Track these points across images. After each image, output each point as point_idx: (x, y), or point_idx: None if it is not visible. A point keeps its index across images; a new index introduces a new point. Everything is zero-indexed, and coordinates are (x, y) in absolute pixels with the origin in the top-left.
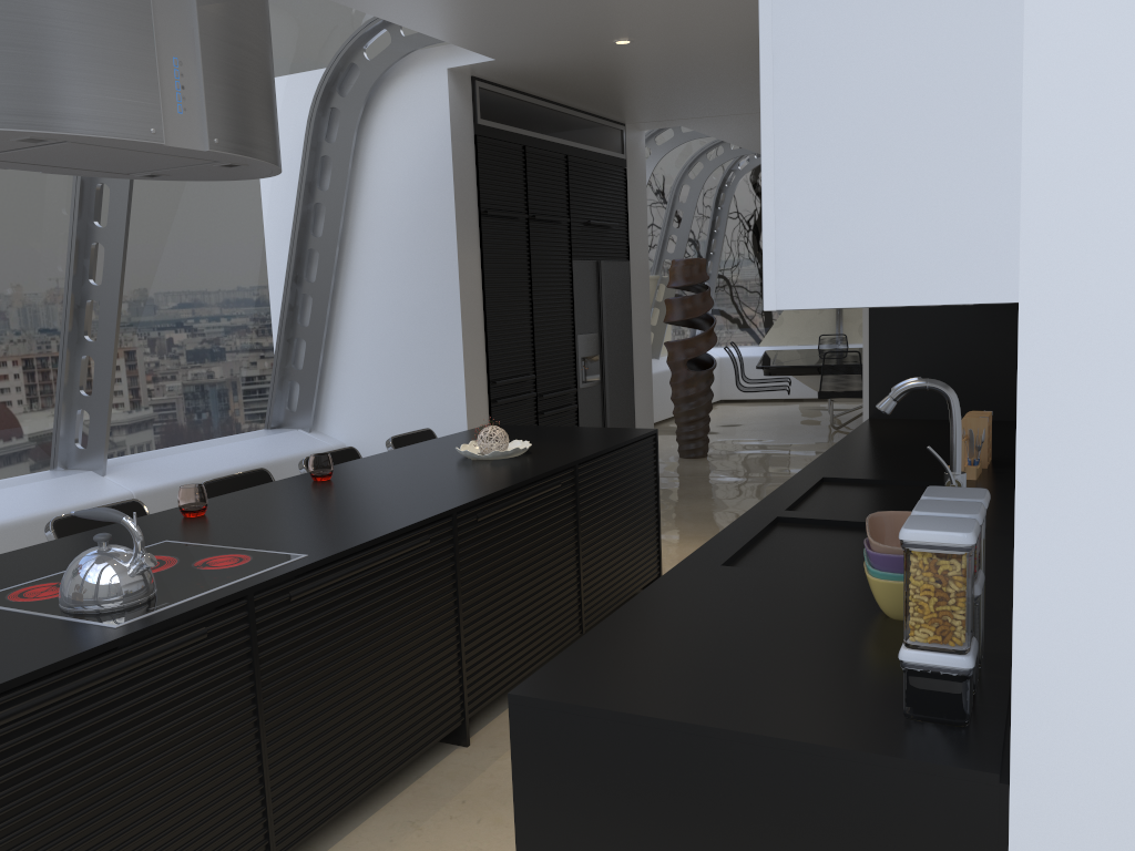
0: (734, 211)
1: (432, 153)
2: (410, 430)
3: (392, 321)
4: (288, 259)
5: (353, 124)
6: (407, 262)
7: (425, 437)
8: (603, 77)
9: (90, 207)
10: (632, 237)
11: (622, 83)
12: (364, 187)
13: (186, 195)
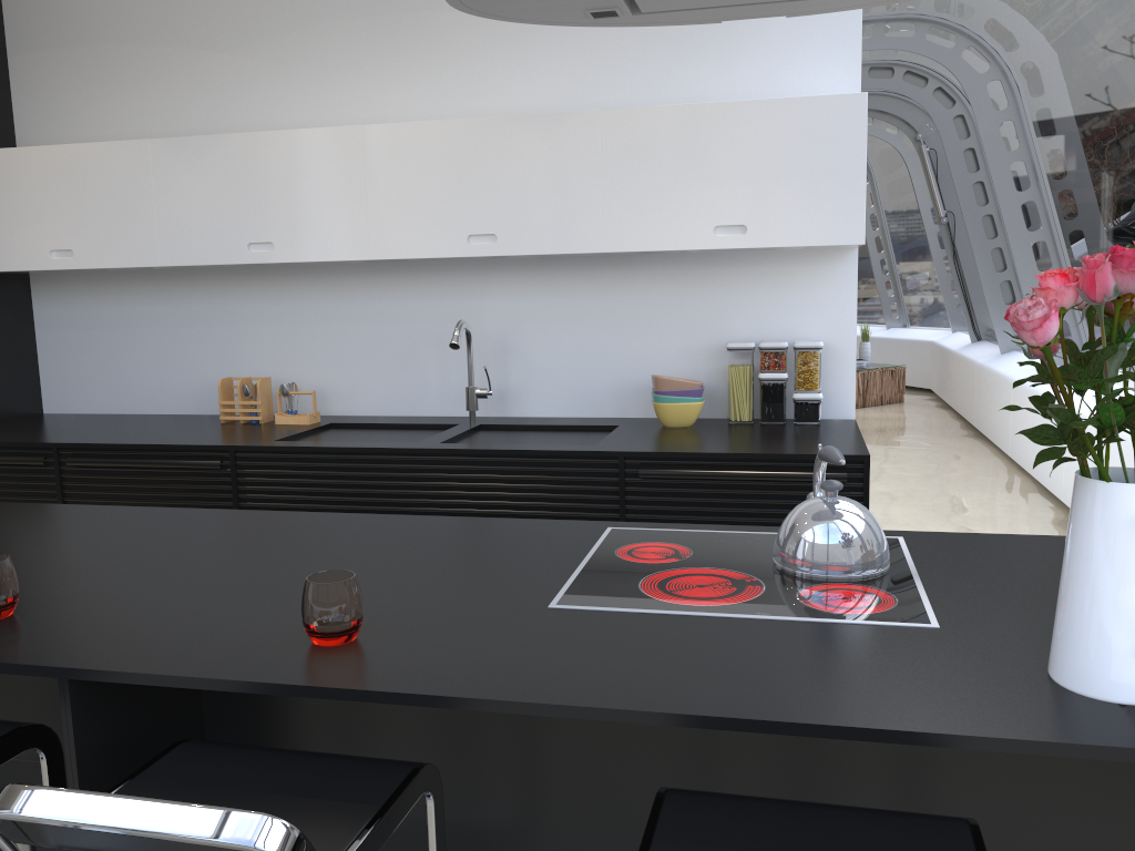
0: None
1: None
2: None
3: None
4: None
5: None
6: None
7: None
8: None
9: None
10: None
11: None
12: None
13: None
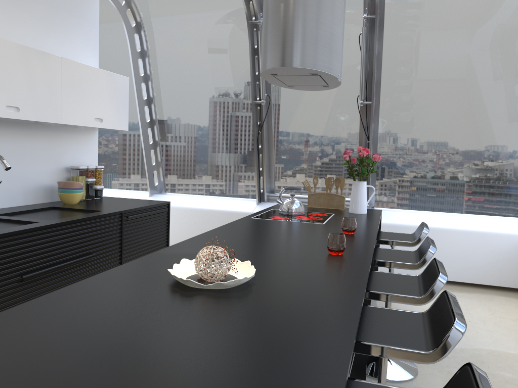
0: None
1: None
2: None
3: None
4: None
5: None
6: None
7: None
8: None
9: None
10: None
11: None
12: None
13: None
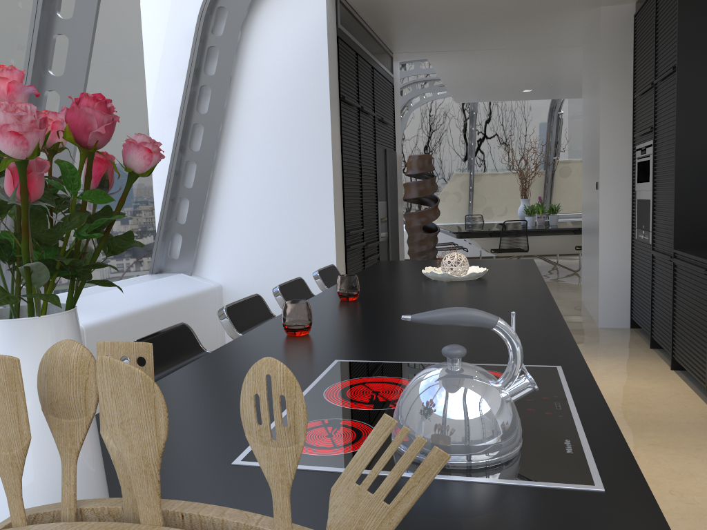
0: (405, 133)
1: (310, 46)
2: (283, 271)
3: (269, 183)
4: (177, 131)
5: (239, 20)
6: (284, 134)
7: (333, 271)
8: (426, 1)
9: (44, 57)
10: (396, 135)
11: (432, 10)
12: (244, 74)
13: (115, 62)
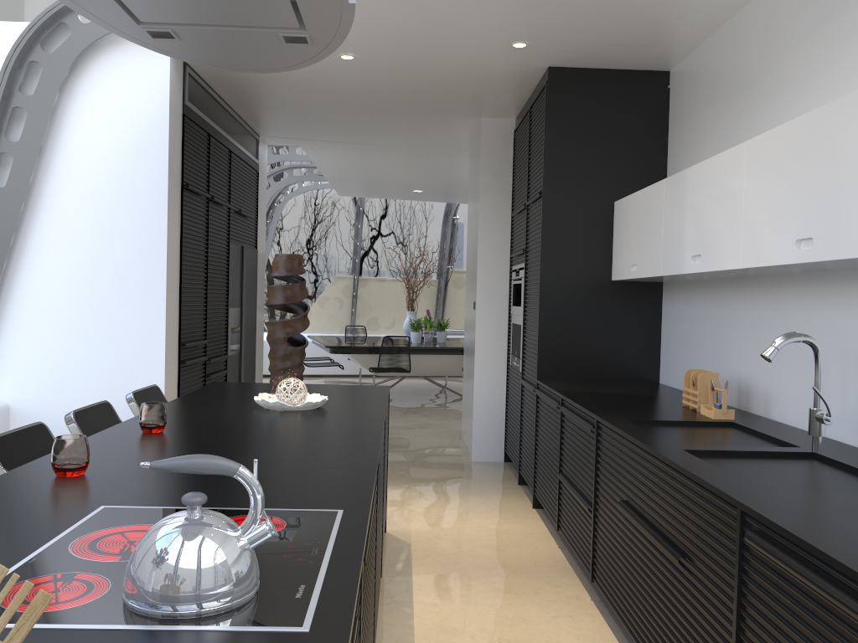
0: (279, 225)
1: (147, 122)
2: (95, 389)
3: (84, 280)
4: None
5: (57, 81)
6: (107, 222)
7: (155, 393)
8: (293, 87)
9: None
10: (258, 230)
11: (301, 96)
12: (60, 145)
13: None
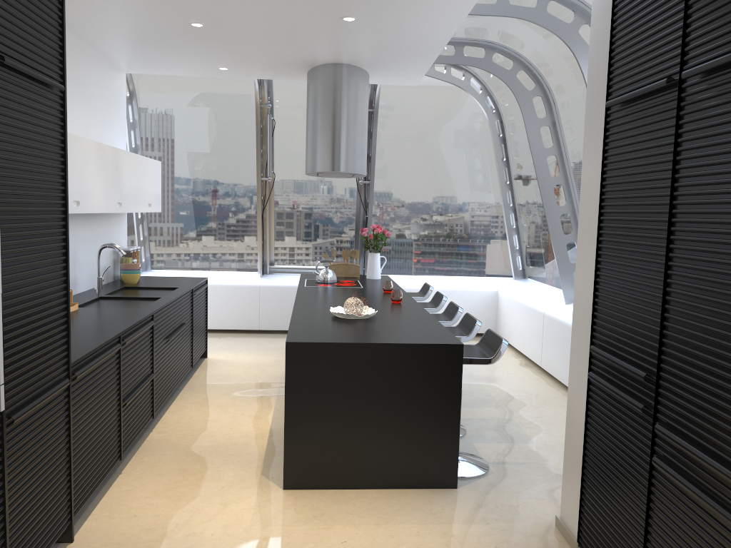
0: None
1: None
2: None
3: None
4: None
5: None
6: None
7: (495, 342)
8: None
9: None
10: None
11: None
12: None
13: None
